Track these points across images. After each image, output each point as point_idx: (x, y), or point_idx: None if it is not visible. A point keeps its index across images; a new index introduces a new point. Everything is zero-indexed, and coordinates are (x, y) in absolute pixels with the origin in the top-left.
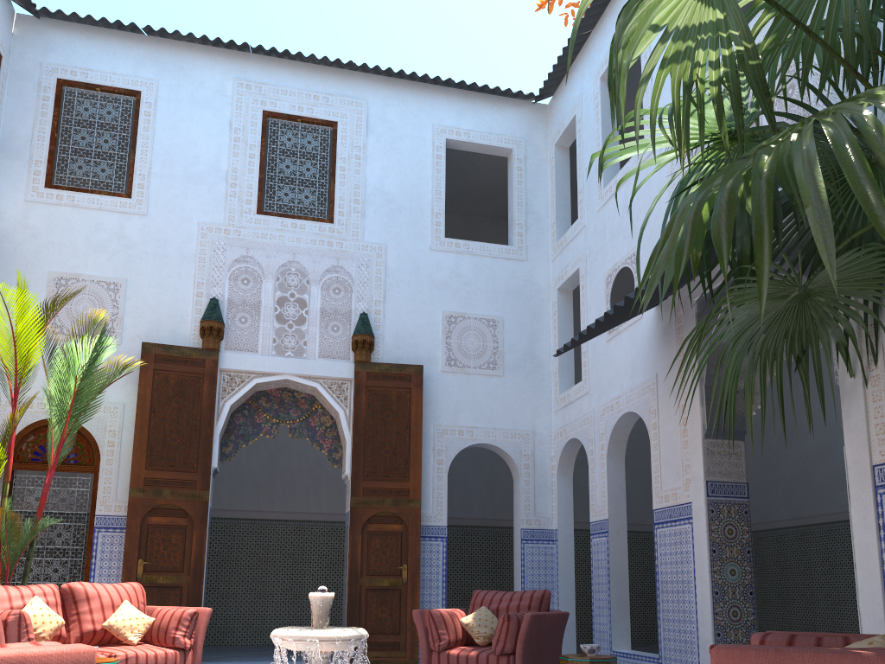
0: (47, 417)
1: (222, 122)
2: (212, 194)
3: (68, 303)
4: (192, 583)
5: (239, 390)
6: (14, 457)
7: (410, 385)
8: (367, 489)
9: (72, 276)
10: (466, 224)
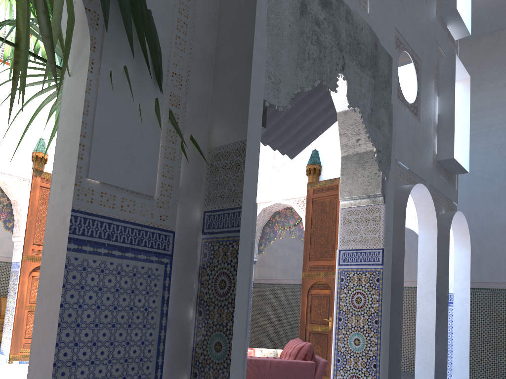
0: None
1: None
2: None
3: None
4: None
5: None
6: None
7: (336, 192)
8: (311, 267)
9: None
10: (493, 40)
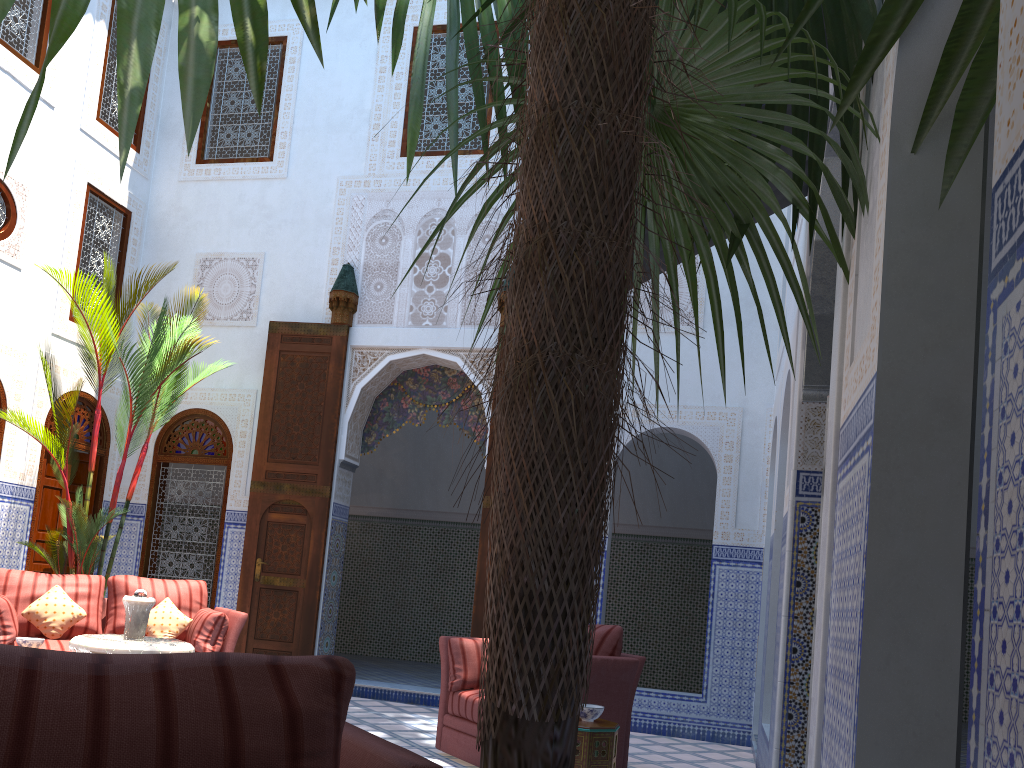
0: (189, 407)
1: (368, 52)
2: (353, 142)
3: (211, 286)
4: (307, 587)
5: (371, 370)
6: (161, 449)
7: None
8: None
9: (215, 256)
10: None
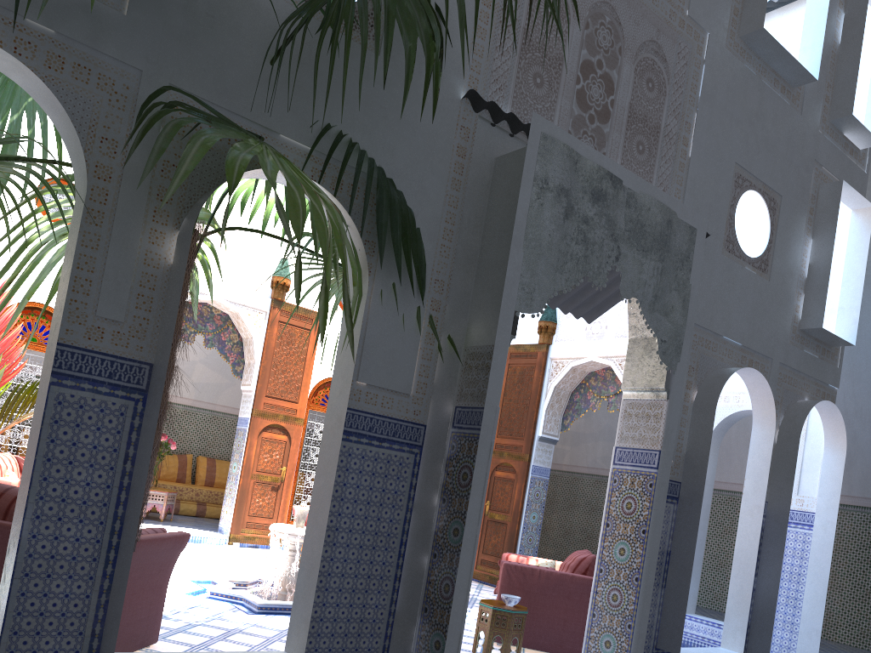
0: None
1: None
2: None
3: None
4: (511, 522)
5: (560, 373)
6: None
7: None
8: None
9: None
10: None
